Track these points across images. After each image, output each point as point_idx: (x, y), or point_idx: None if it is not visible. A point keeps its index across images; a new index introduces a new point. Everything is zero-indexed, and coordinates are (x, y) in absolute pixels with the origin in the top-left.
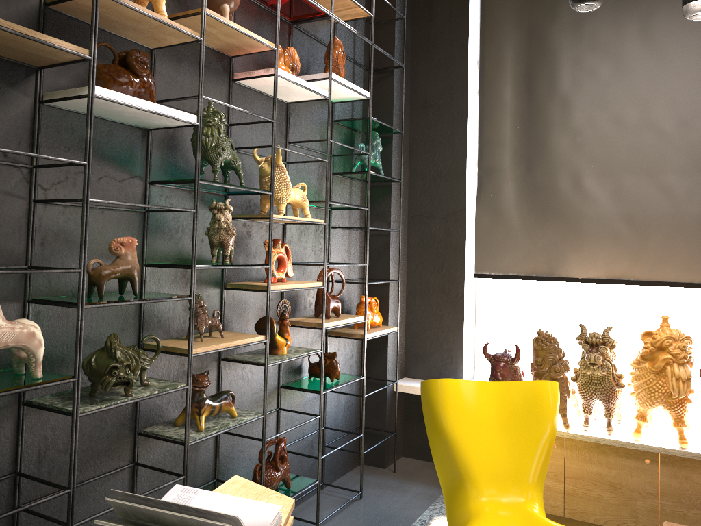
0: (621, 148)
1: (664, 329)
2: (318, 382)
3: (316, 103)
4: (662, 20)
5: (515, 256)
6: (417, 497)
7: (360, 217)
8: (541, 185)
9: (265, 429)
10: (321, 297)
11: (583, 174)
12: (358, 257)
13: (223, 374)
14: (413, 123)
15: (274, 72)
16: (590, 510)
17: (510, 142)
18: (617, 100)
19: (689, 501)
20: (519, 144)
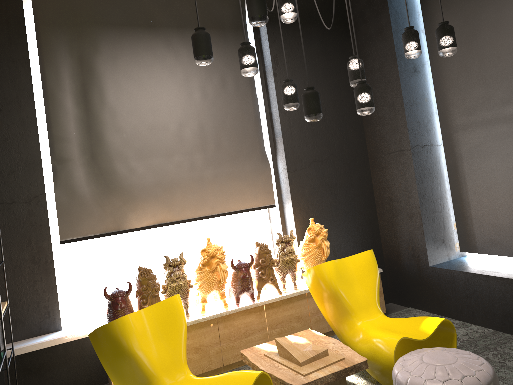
0: (152, 140)
1: (211, 245)
2: None
3: None
4: (164, 63)
5: (91, 221)
6: None
7: None
8: (104, 168)
9: None
10: None
11: (131, 159)
12: None
13: None
14: None
15: None
16: None
17: (75, 138)
18: (145, 110)
19: (234, 338)
20: (83, 140)
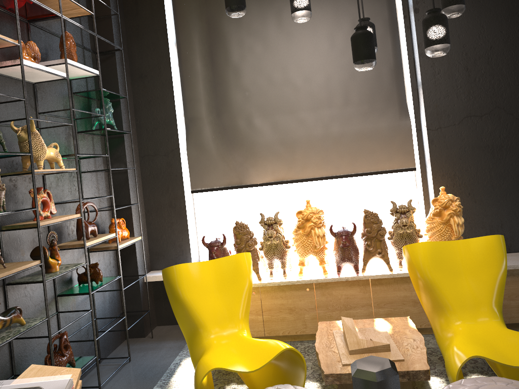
0: (273, 97)
1: (308, 208)
2: (87, 286)
3: (57, 81)
4: (288, 15)
5: (216, 175)
6: (170, 350)
7: (103, 162)
8: (228, 126)
9: (50, 327)
10: (81, 225)
11: (253, 116)
12: (105, 191)
13: (9, 295)
14: (134, 89)
15: (20, 62)
16: (279, 328)
17: (204, 98)
18: (268, 66)
19: (332, 307)
20: (210, 99)
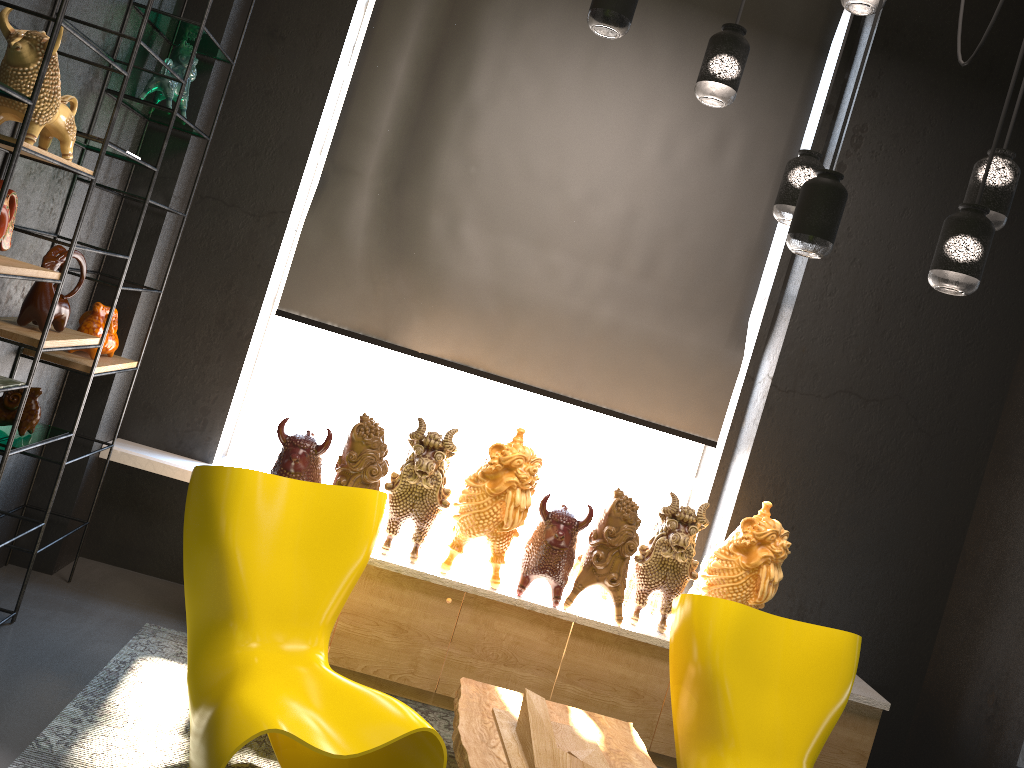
0: (519, 201)
1: (518, 445)
2: None
3: None
4: (612, 60)
5: (343, 300)
6: (108, 624)
7: (123, 173)
8: (408, 215)
9: None
10: (42, 294)
11: (465, 219)
12: (101, 237)
13: None
14: (246, 54)
15: None
16: (361, 656)
17: (383, 139)
18: (534, 138)
19: (481, 651)
20: (395, 147)
